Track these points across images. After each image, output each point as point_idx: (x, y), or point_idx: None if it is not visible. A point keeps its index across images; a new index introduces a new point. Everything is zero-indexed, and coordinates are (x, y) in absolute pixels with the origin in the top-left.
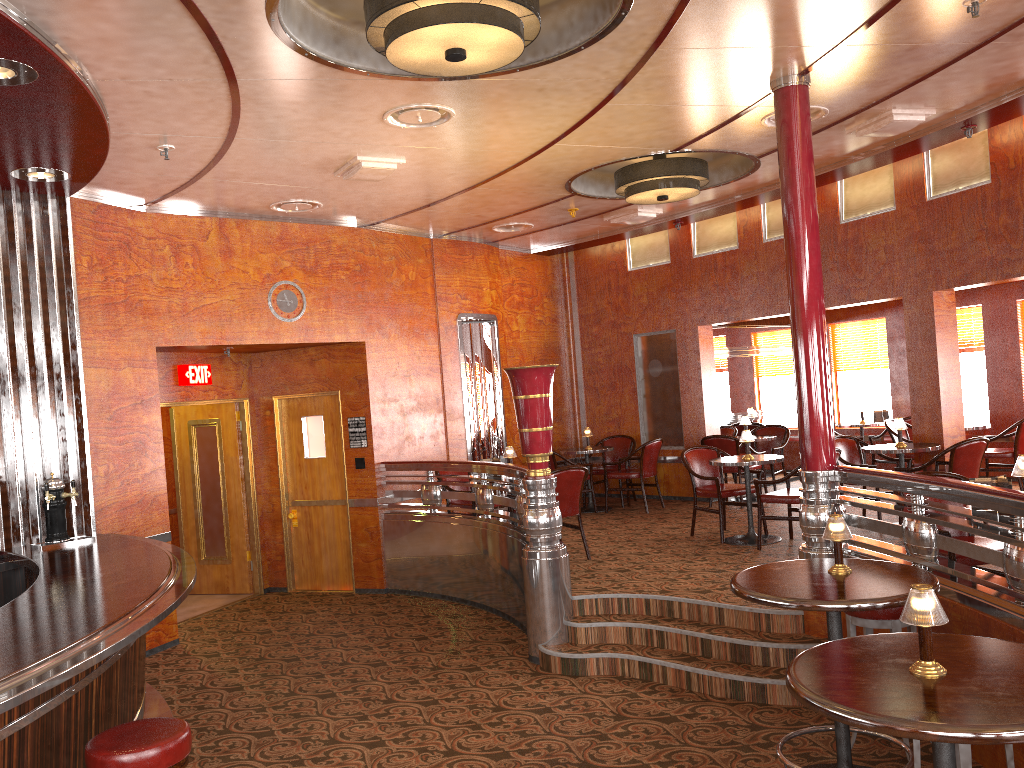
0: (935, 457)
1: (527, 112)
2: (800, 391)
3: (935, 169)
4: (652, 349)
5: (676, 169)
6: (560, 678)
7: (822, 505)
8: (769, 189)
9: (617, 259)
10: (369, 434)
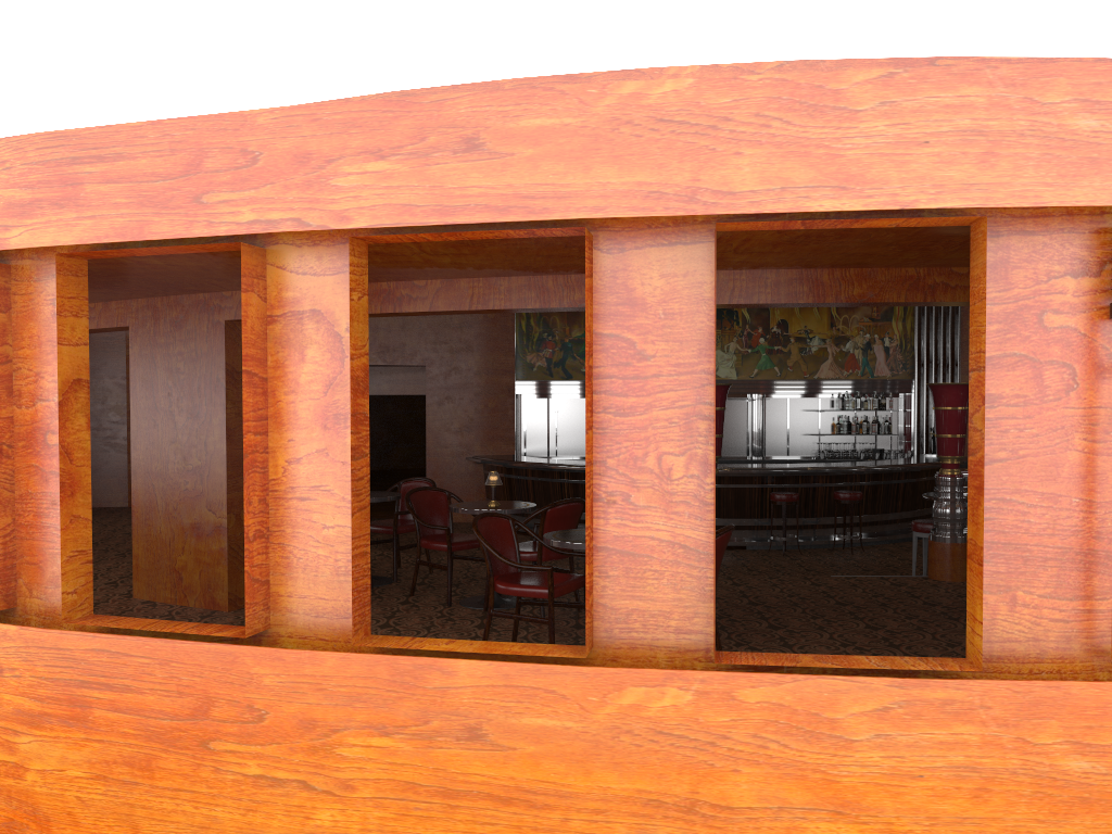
0: None
1: None
2: None
3: None
4: None
5: None
6: None
7: None
8: None
9: None
10: None
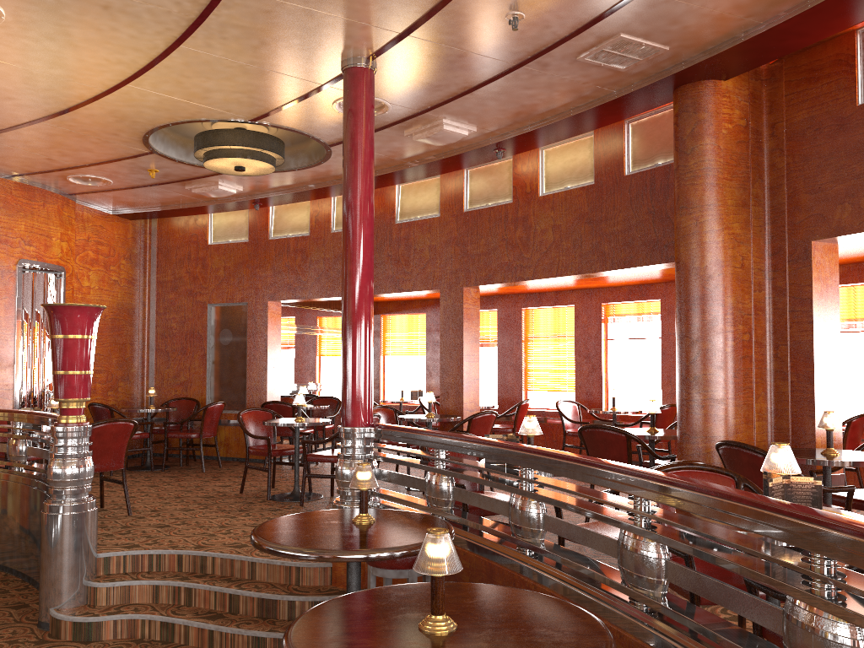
0: (456, 425)
1: (93, 34)
2: (346, 350)
3: (472, 187)
4: (225, 319)
5: (254, 142)
6: (69, 645)
7: (357, 460)
8: (339, 182)
9: (199, 232)
10: None
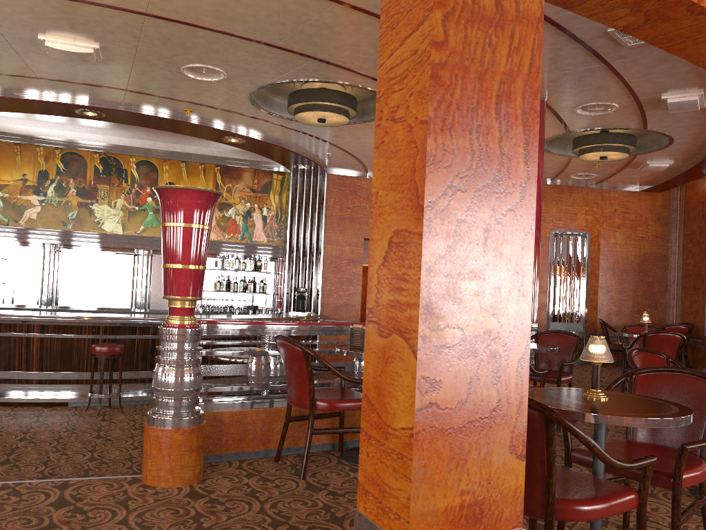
0: None
1: None
2: None
3: None
4: None
5: (593, 140)
6: None
7: None
8: None
9: (704, 194)
10: None
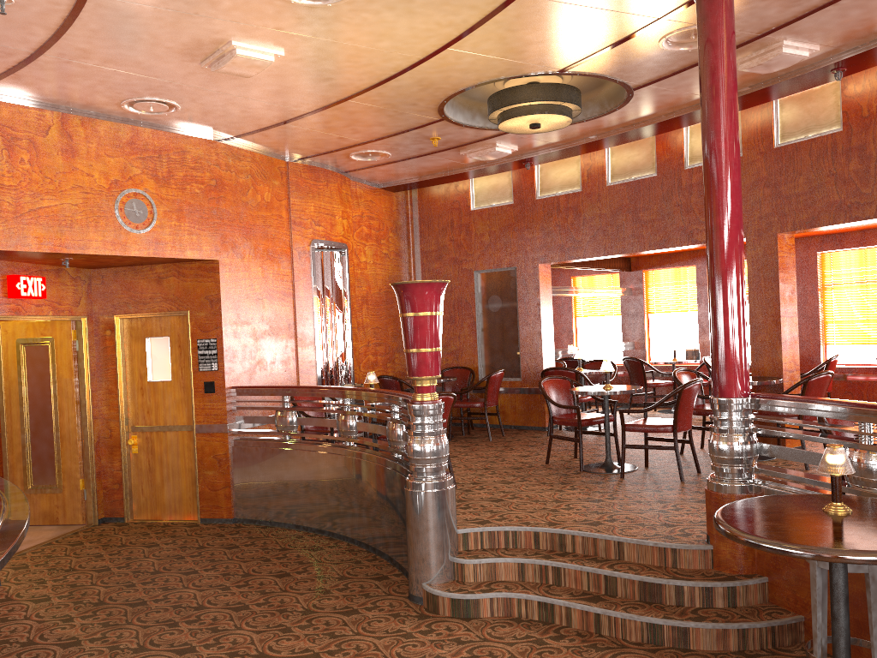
0: (789, 389)
1: None
2: (717, 314)
3: (783, 118)
4: (492, 285)
5: (555, 95)
6: (451, 622)
7: (738, 434)
8: (626, 130)
9: (460, 198)
10: (220, 357)
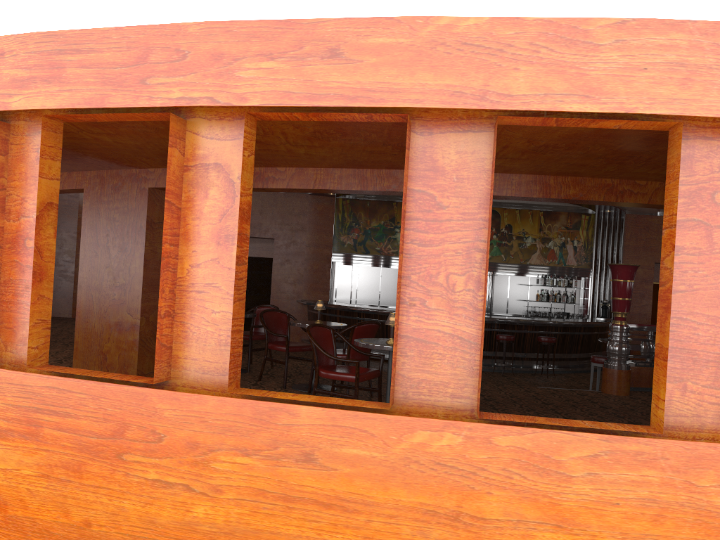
0: None
1: None
2: None
3: None
4: None
5: None
6: None
7: None
8: None
9: None
10: None
